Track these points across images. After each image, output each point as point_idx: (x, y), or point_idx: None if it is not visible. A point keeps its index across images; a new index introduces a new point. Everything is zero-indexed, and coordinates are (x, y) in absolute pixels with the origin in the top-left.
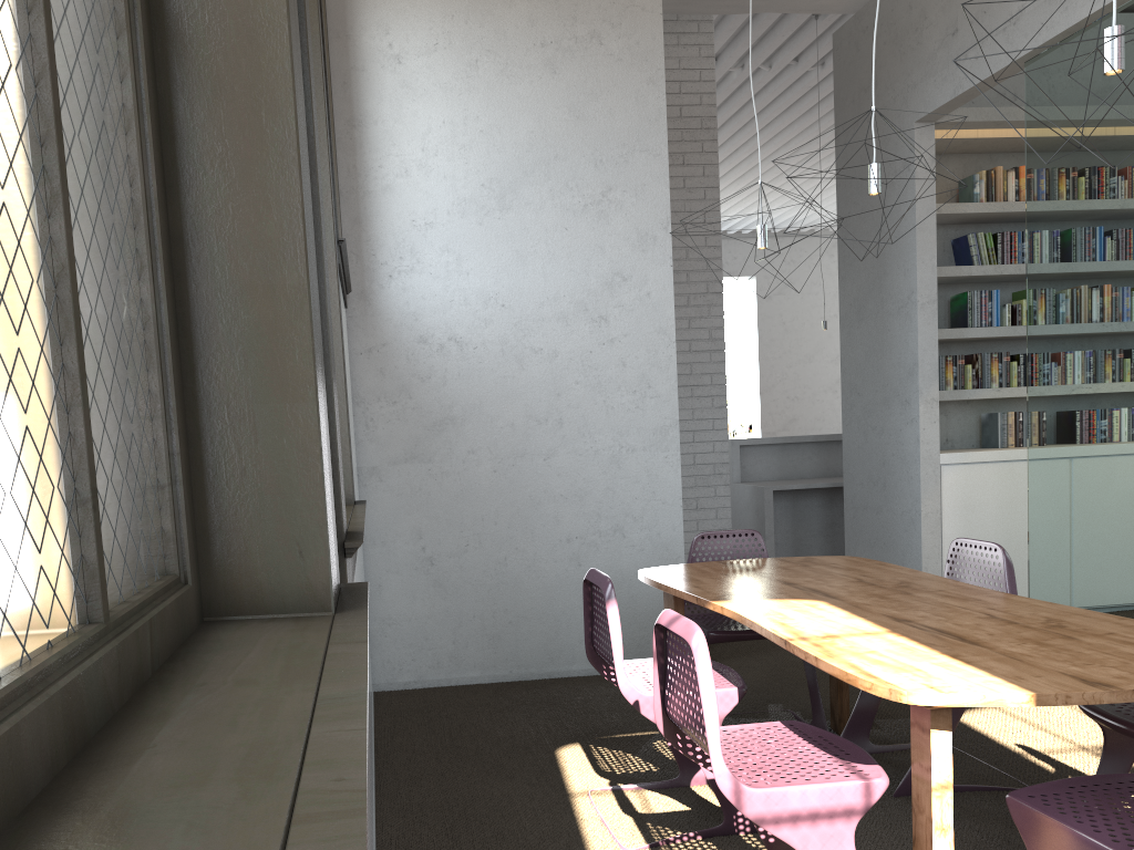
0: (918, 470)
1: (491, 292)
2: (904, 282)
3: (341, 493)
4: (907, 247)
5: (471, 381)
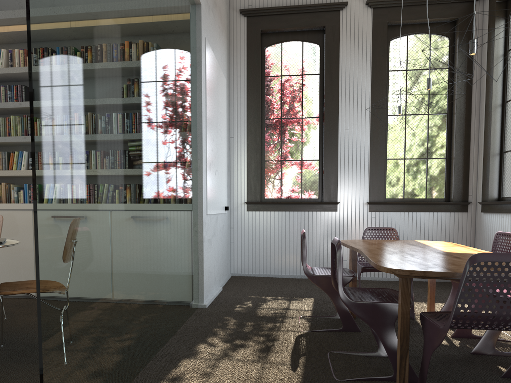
0: None
1: None
2: None
3: None
4: None
5: None
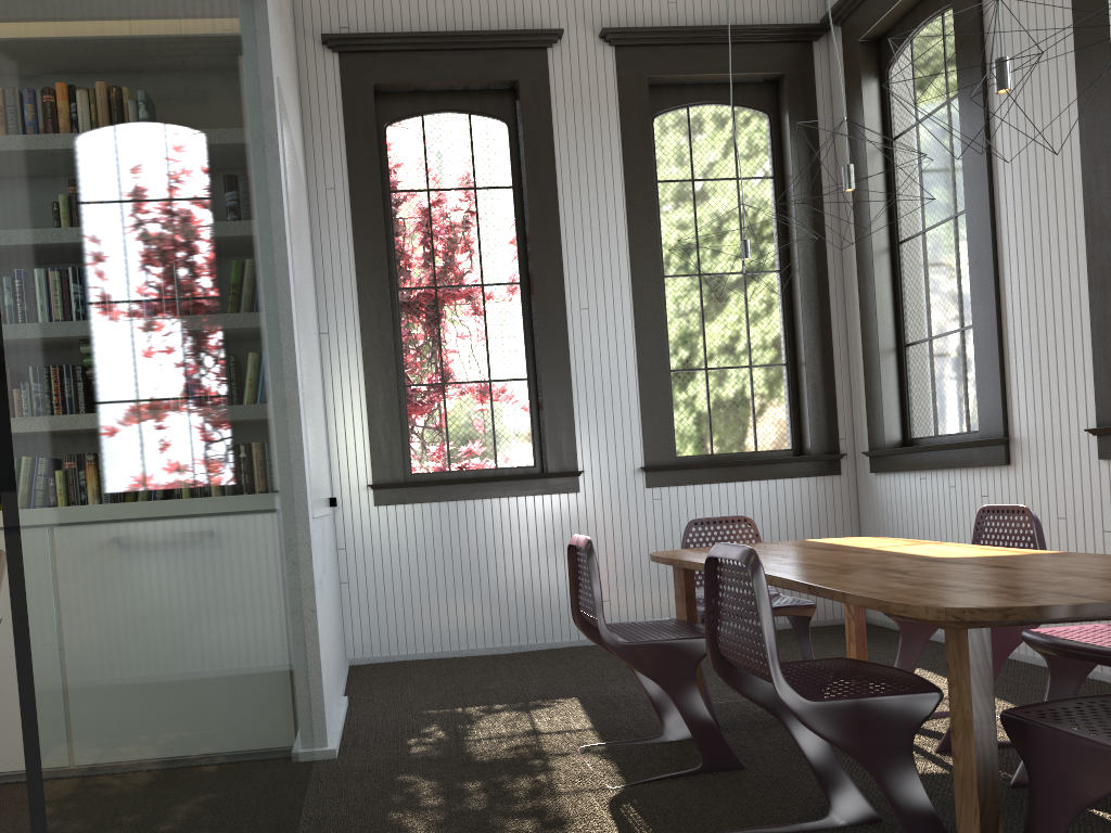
0: None
1: None
2: None
3: (1097, 407)
4: None
5: None
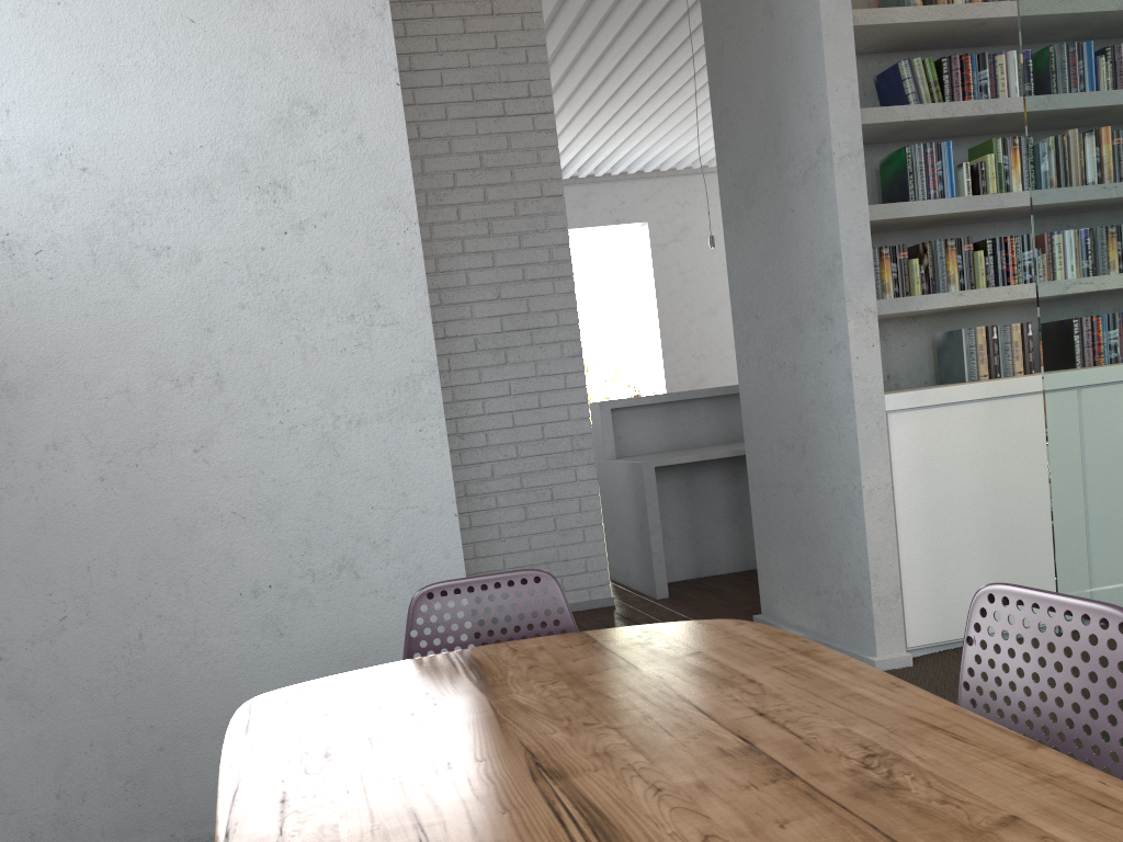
0: (853, 424)
1: (58, 146)
2: (810, 129)
3: None
4: (811, 70)
5: (37, 315)
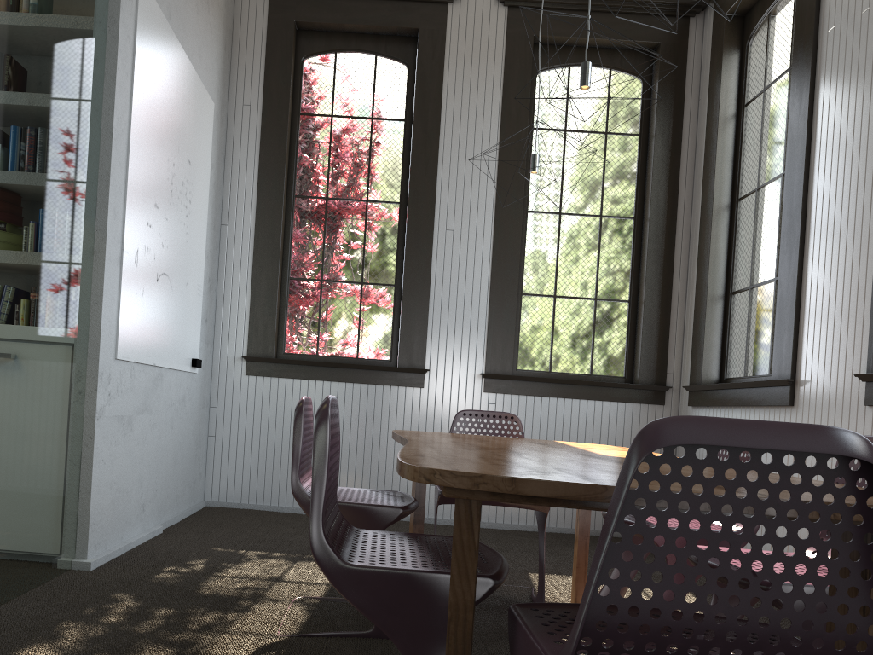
0: None
1: None
2: None
3: (869, 354)
4: None
5: None
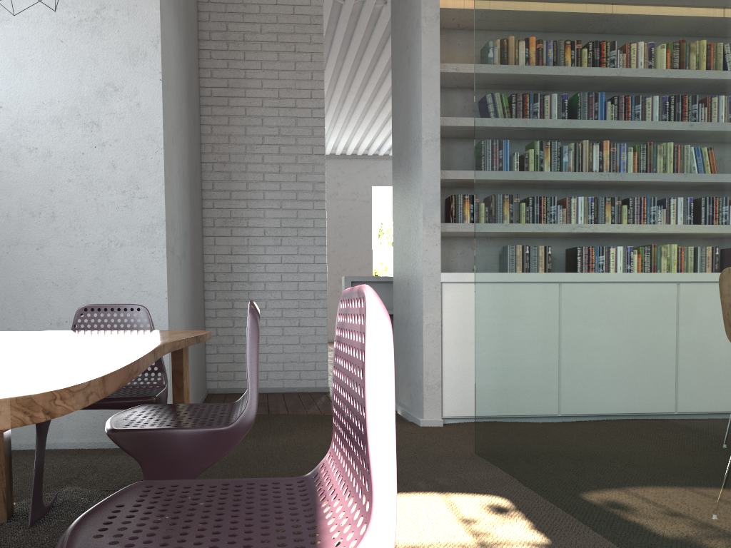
0: (422, 287)
1: None
2: (417, 125)
3: None
4: (418, 93)
5: None
